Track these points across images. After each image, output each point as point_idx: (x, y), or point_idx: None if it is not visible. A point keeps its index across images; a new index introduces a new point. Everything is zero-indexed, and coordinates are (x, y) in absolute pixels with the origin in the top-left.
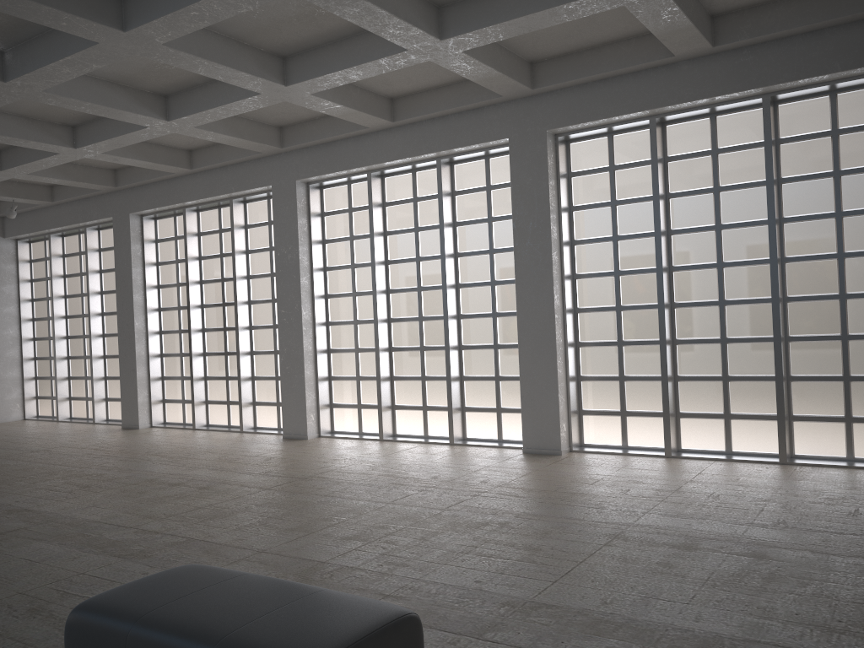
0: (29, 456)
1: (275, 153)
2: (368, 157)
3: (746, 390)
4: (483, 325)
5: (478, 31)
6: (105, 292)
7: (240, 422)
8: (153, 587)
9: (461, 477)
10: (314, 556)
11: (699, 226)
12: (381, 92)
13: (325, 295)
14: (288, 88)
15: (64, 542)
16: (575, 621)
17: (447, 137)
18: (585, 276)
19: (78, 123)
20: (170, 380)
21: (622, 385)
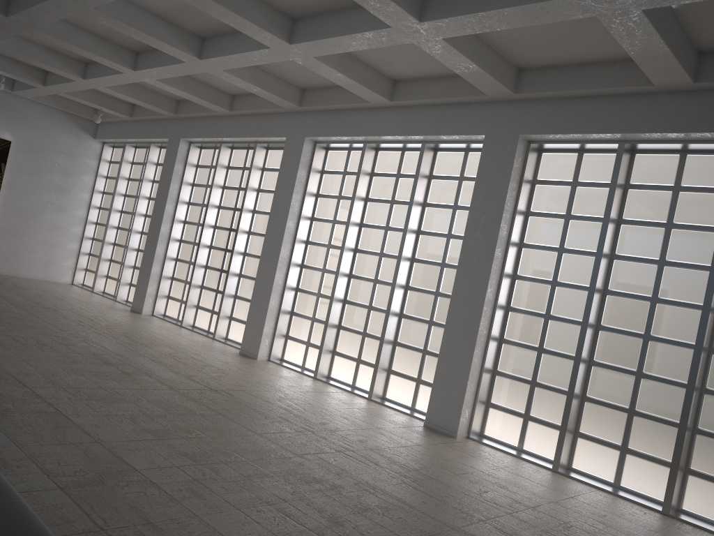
0: (36, 310)
1: (295, 110)
2: (365, 128)
3: (649, 429)
4: (425, 300)
5: (454, 19)
6: (152, 198)
7: (215, 330)
8: None
9: (345, 431)
10: (135, 461)
11: (642, 257)
12: (385, 72)
13: (306, 241)
14: (292, 46)
15: None
16: None
17: (433, 124)
18: (524, 278)
19: (141, 50)
20: (177, 282)
21: (532, 389)
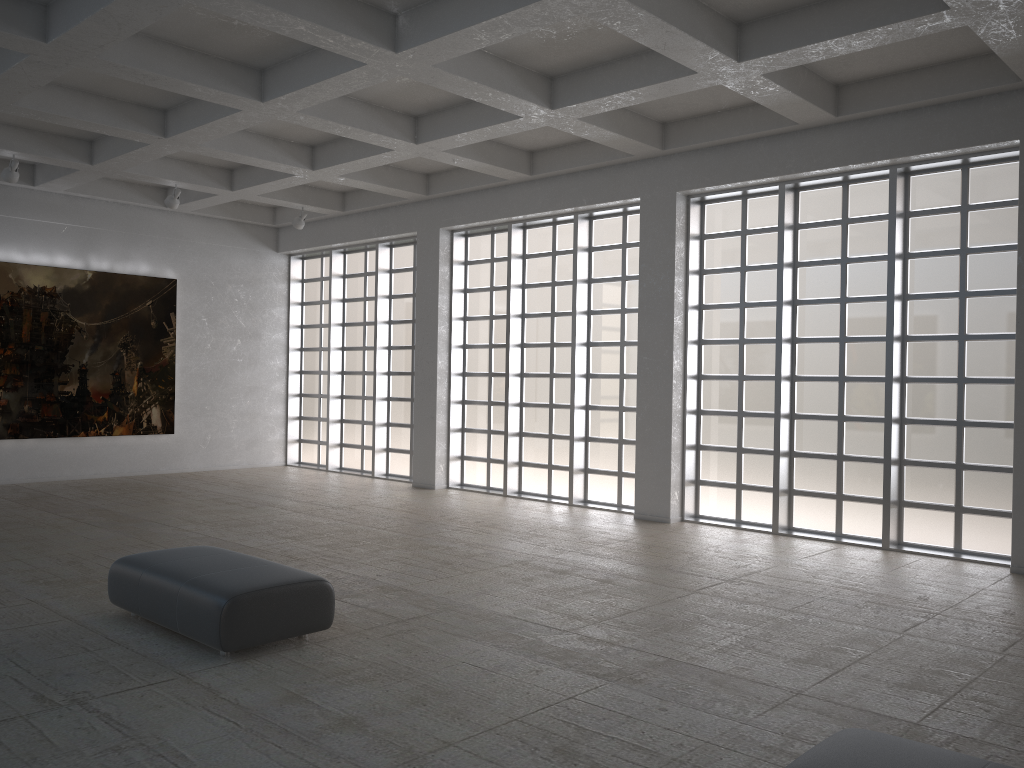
0: (337, 514)
1: (650, 156)
2: (788, 163)
3: None
4: (941, 393)
5: None
6: (395, 322)
7: (570, 492)
8: None
9: (965, 603)
10: (889, 711)
11: None
12: (830, 76)
13: (698, 341)
14: (739, 65)
15: (499, 644)
16: None
17: (917, 137)
18: None
19: (423, 113)
20: (472, 434)
21: None
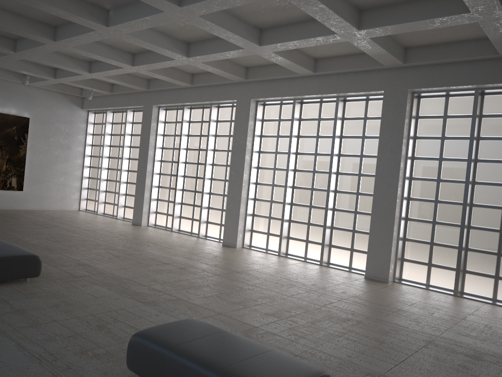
0: (85, 233)
1: (241, 81)
2: (296, 91)
3: None
4: (350, 198)
5: (383, 27)
6: (132, 147)
7: (198, 231)
8: (177, 330)
9: (329, 287)
10: (250, 322)
11: (496, 159)
12: (311, 54)
13: (257, 167)
14: (260, 47)
15: (110, 288)
16: None
17: (346, 85)
18: (418, 179)
19: (137, 52)
20: (161, 201)
21: (431, 247)
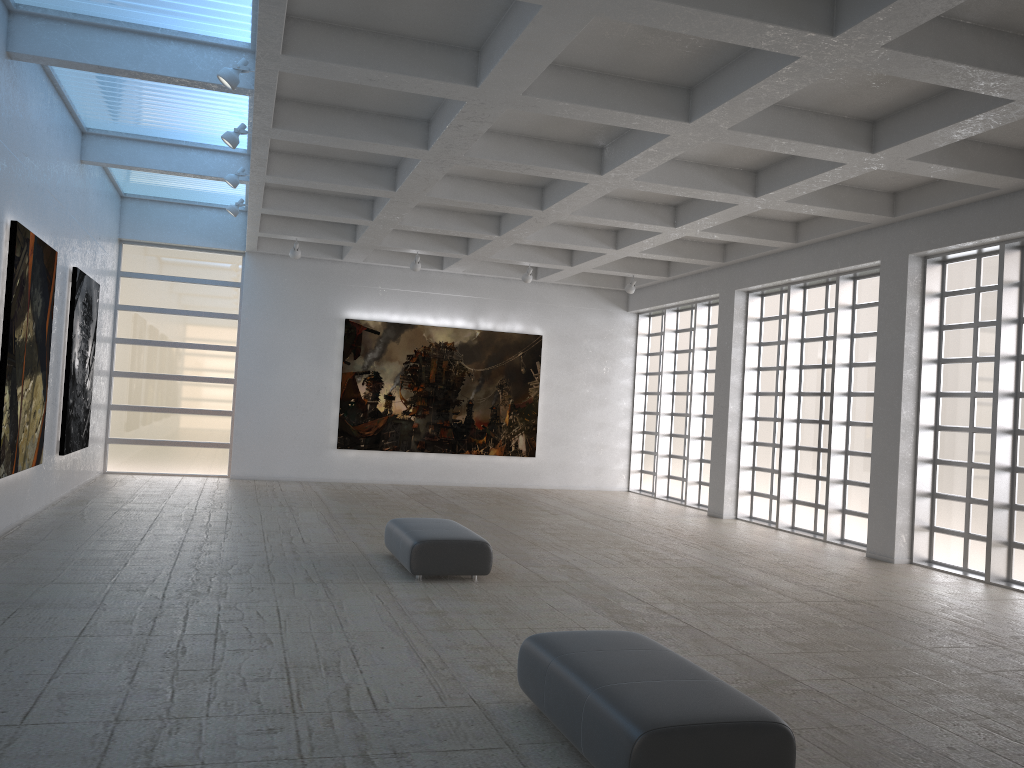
0: (609, 525)
1: (887, 222)
2: (998, 225)
3: None
4: None
5: None
6: (709, 371)
7: (824, 529)
8: (587, 638)
9: None
10: (792, 672)
11: None
12: (1015, 144)
13: (936, 393)
14: (875, 155)
15: (586, 601)
16: None
17: None
18: None
19: (679, 203)
20: (760, 472)
21: None
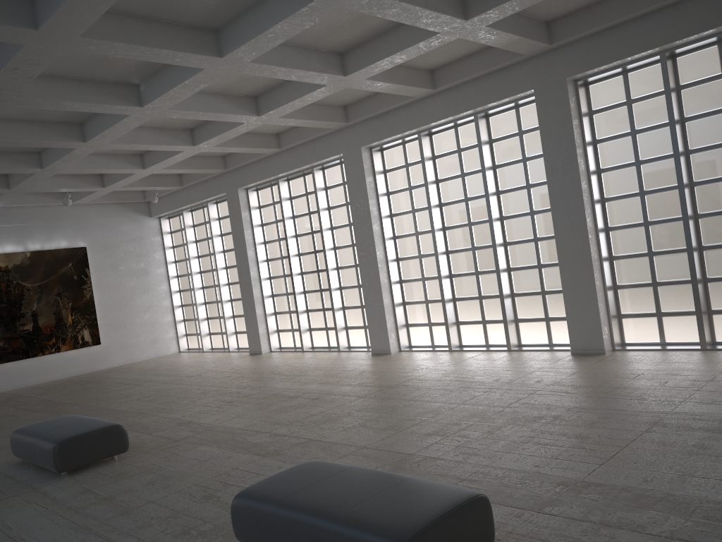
0: (187, 381)
1: (342, 127)
2: (416, 121)
3: None
4: (527, 249)
5: (497, 8)
6: (226, 250)
7: (337, 343)
8: (288, 479)
9: (519, 379)
10: (403, 449)
11: (715, 143)
12: (422, 66)
13: (393, 237)
14: (347, 77)
15: (220, 446)
16: (620, 496)
17: (481, 95)
18: (613, 199)
19: (194, 126)
20: (281, 315)
21: (655, 290)
